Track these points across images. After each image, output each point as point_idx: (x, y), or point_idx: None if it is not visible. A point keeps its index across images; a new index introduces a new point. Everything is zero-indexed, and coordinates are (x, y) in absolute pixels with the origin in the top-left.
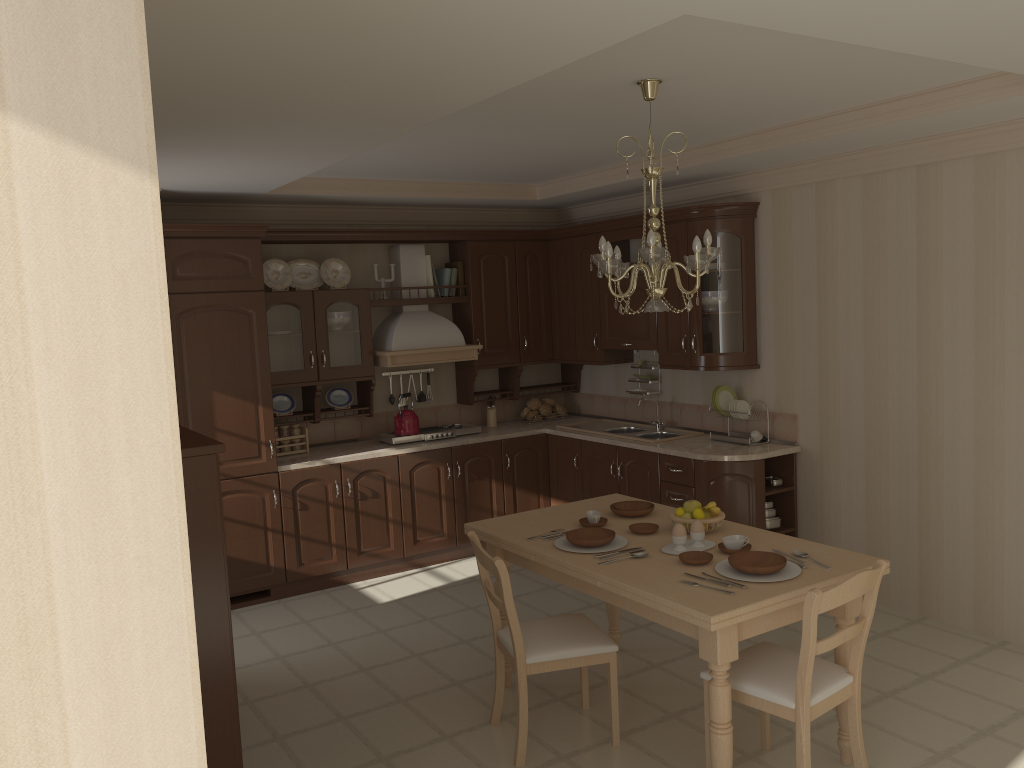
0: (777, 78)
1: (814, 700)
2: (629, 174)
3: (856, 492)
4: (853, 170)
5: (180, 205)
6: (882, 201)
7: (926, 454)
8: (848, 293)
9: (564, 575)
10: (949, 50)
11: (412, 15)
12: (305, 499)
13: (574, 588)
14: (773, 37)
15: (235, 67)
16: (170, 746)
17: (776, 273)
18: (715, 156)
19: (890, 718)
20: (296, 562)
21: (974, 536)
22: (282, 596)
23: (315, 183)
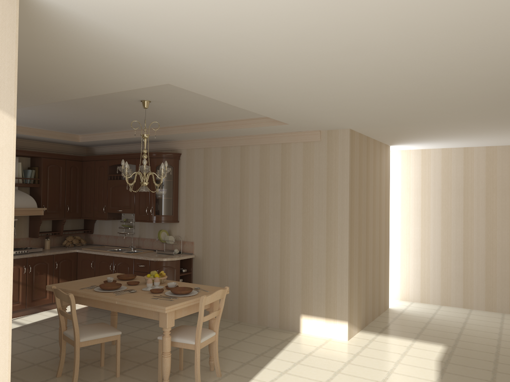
0: (194, 107)
1: (202, 340)
2: (126, 135)
3: (216, 273)
4: (218, 144)
5: None
6: (228, 157)
7: (242, 256)
8: (215, 192)
9: (98, 303)
10: (251, 108)
11: (67, 66)
12: None
13: (102, 308)
14: (195, 94)
15: None
16: (0, 313)
17: (187, 183)
18: (165, 132)
19: (227, 354)
20: None
21: (258, 287)
22: None
23: None
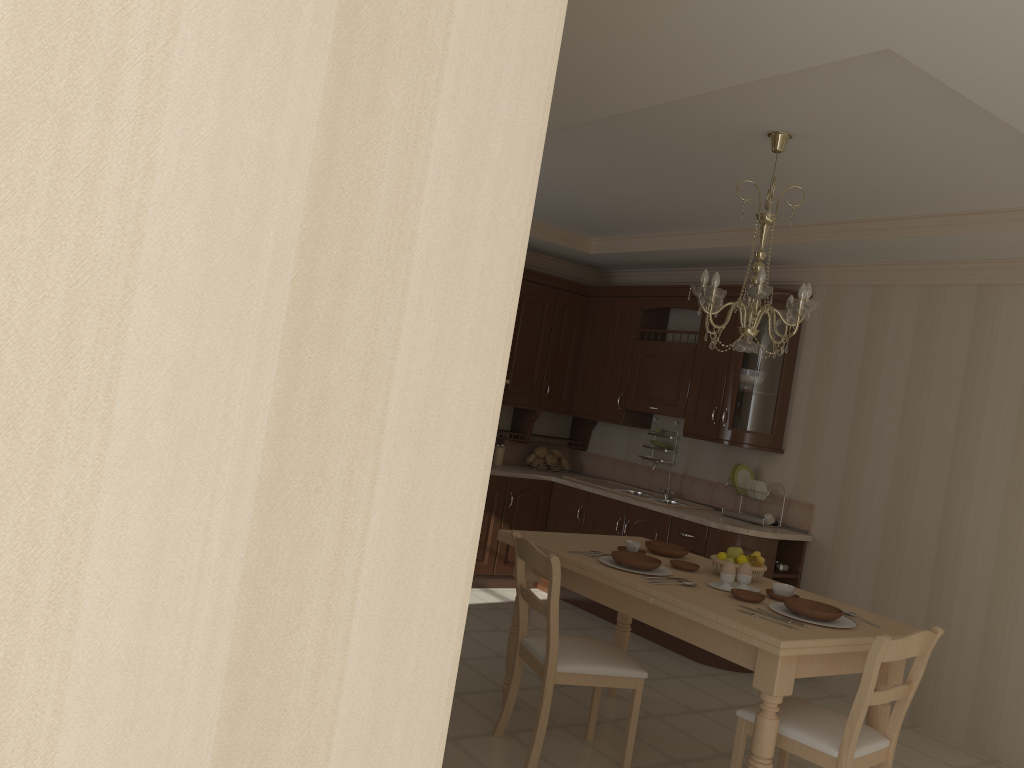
0: (895, 160)
1: (856, 753)
2: (694, 243)
3: (863, 589)
4: (914, 279)
5: None
6: (938, 312)
7: (943, 561)
8: (888, 394)
9: (602, 593)
10: None
11: None
12: None
13: (612, 607)
14: (923, 109)
15: None
16: (450, 534)
17: (817, 364)
18: (788, 238)
19: None
20: None
21: (980, 649)
22: None
23: None
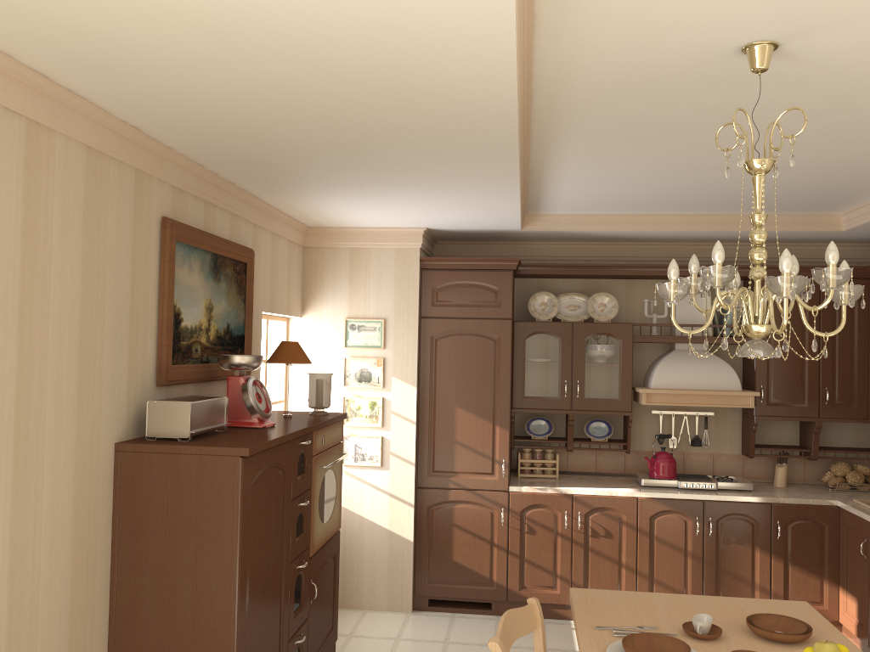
0: None
1: None
2: None
3: None
4: None
5: (469, 243)
6: None
7: None
8: None
9: None
10: None
11: None
12: (533, 523)
13: None
14: None
15: (224, 92)
16: None
17: None
18: None
19: None
20: (518, 583)
21: None
22: (502, 613)
23: (570, 219)
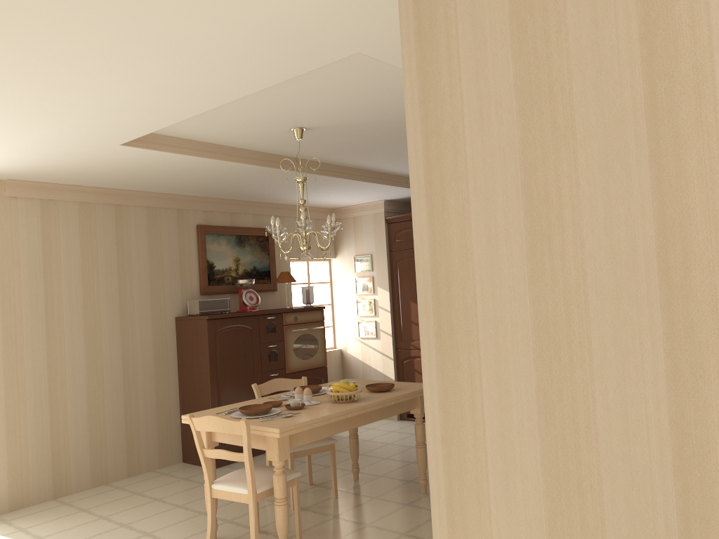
0: (324, 106)
1: (215, 486)
2: None
3: None
4: None
5: None
6: None
7: None
8: None
9: None
10: (208, 102)
11: (111, 168)
12: None
13: None
14: (224, 112)
15: (166, 182)
16: None
17: None
18: None
19: None
20: None
21: None
22: None
23: None
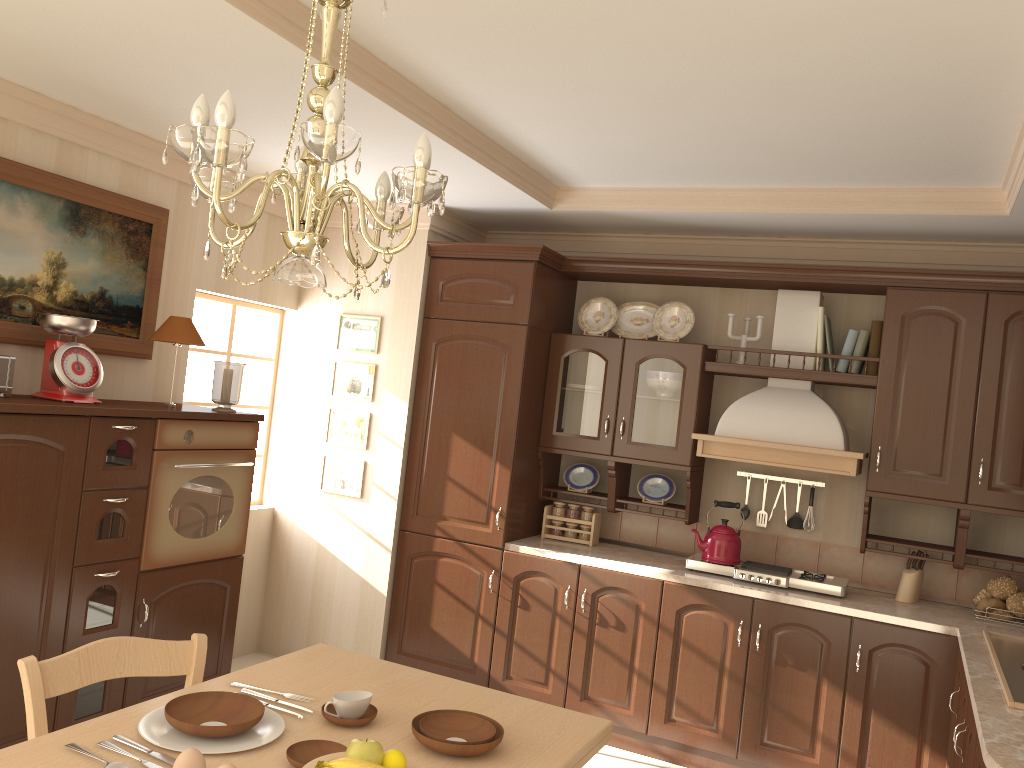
0: None
1: None
2: None
3: None
4: None
5: (526, 234)
6: None
7: None
8: None
9: None
10: None
11: None
12: (528, 595)
13: None
14: None
15: None
16: None
17: None
18: None
19: None
20: (502, 671)
21: None
22: None
23: (612, 195)
